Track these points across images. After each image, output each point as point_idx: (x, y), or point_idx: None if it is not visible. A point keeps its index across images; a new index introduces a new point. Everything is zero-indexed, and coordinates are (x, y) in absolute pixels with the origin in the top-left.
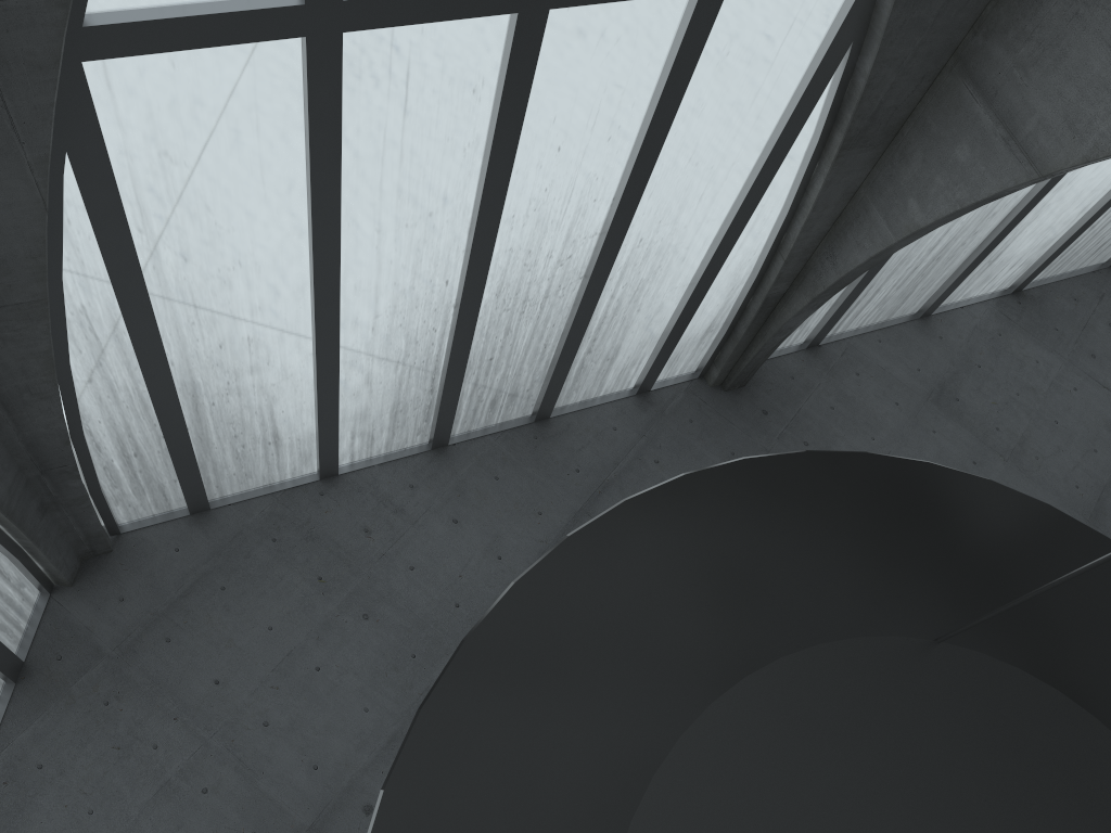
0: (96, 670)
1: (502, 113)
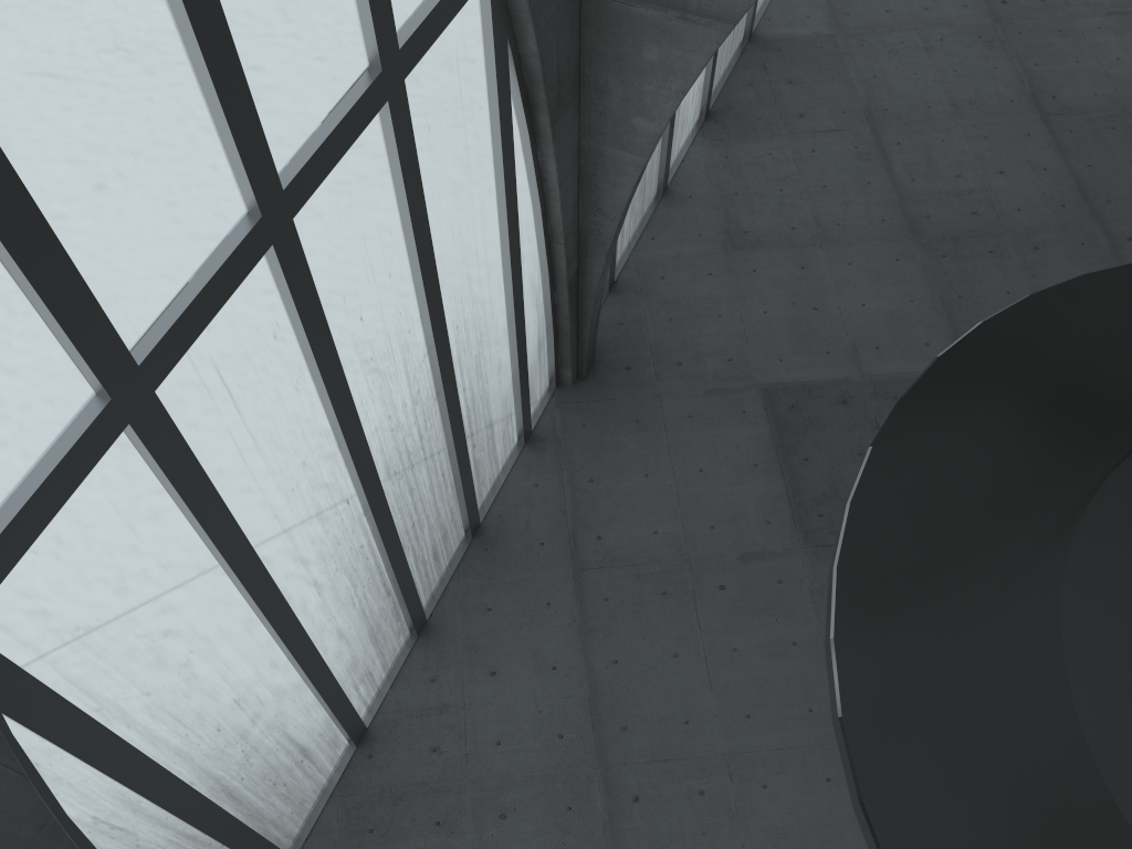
0: None
1: (309, 333)
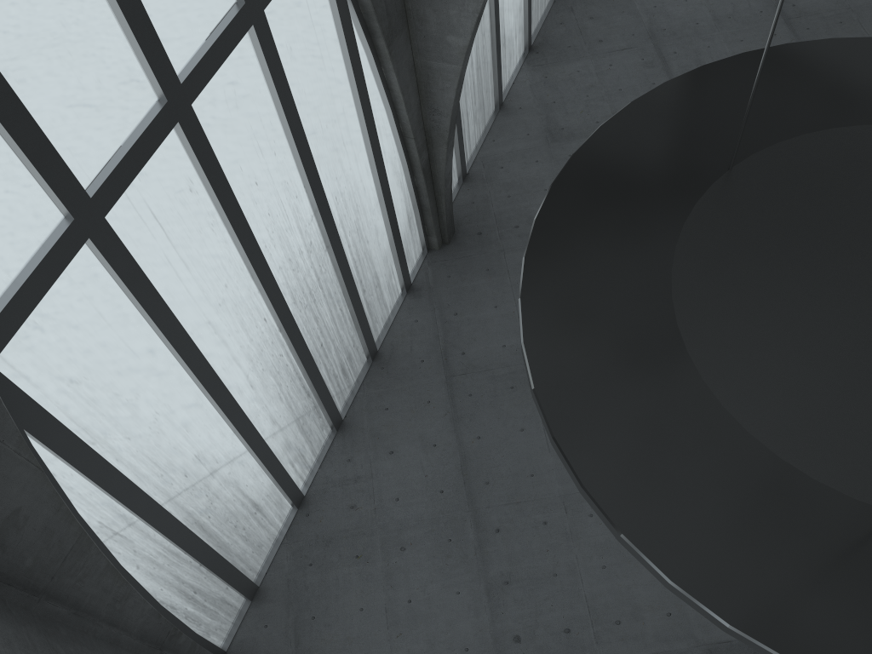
0: None
1: (215, 188)
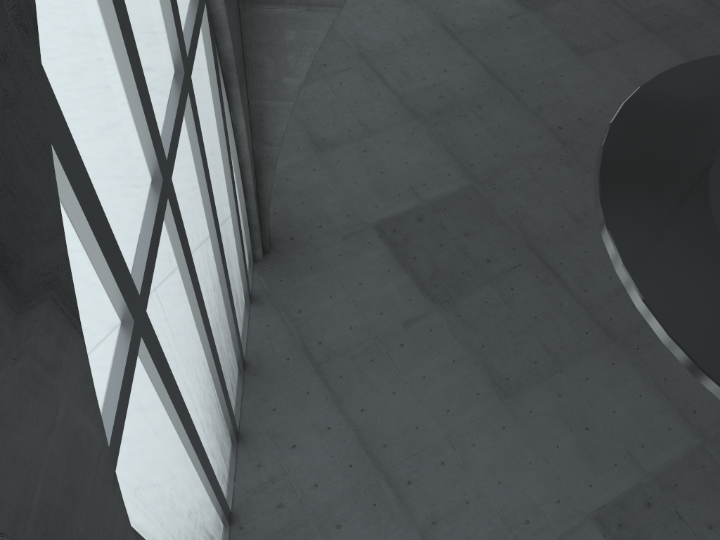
0: None
1: (184, 253)
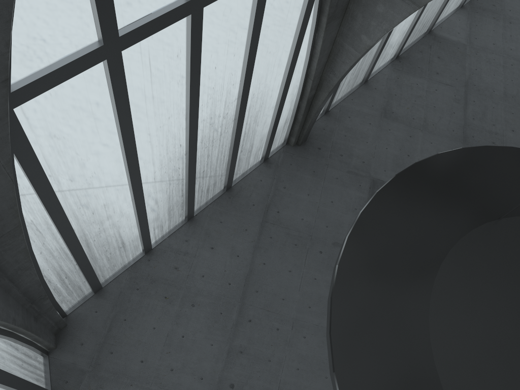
0: (85, 380)
1: (192, 61)
